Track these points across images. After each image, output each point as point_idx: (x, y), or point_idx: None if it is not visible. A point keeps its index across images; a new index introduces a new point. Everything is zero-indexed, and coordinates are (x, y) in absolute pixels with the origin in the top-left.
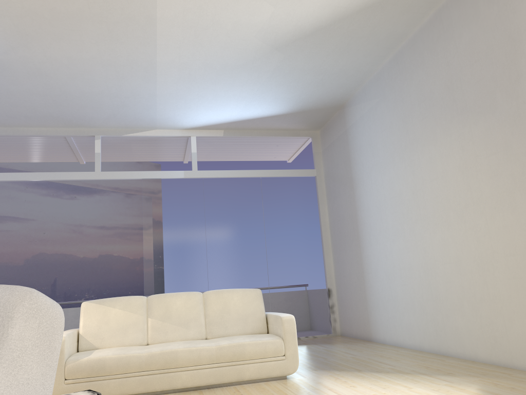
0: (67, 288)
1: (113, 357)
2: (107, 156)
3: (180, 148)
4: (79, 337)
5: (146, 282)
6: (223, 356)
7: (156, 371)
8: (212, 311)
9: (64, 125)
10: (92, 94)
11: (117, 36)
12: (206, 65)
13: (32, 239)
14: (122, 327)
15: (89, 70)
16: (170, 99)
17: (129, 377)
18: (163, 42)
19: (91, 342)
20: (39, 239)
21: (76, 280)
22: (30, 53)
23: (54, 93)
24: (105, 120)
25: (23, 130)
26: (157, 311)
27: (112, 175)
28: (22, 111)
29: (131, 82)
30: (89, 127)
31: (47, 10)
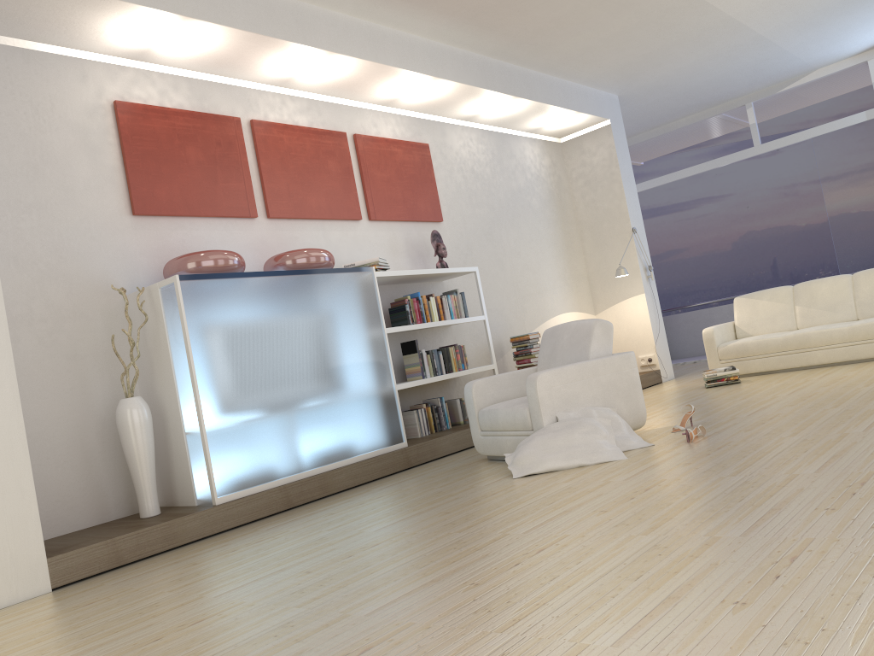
0: (792, 267)
1: (753, 341)
2: (776, 112)
3: (866, 72)
4: (734, 327)
5: (839, 260)
6: (855, 335)
7: (792, 351)
8: (861, 292)
9: (709, 107)
10: (717, 79)
11: (705, 41)
12: (820, 11)
13: (734, 218)
14: (770, 317)
15: (699, 67)
16: (806, 46)
17: (769, 357)
18: (754, 23)
19: (745, 331)
20: (742, 216)
21: (802, 256)
22: (642, 82)
23: (681, 93)
24: (748, 87)
25: (672, 125)
26: (802, 299)
27: (774, 145)
28: (662, 114)
29: (748, 55)
30: (735, 98)
31: (637, 58)
